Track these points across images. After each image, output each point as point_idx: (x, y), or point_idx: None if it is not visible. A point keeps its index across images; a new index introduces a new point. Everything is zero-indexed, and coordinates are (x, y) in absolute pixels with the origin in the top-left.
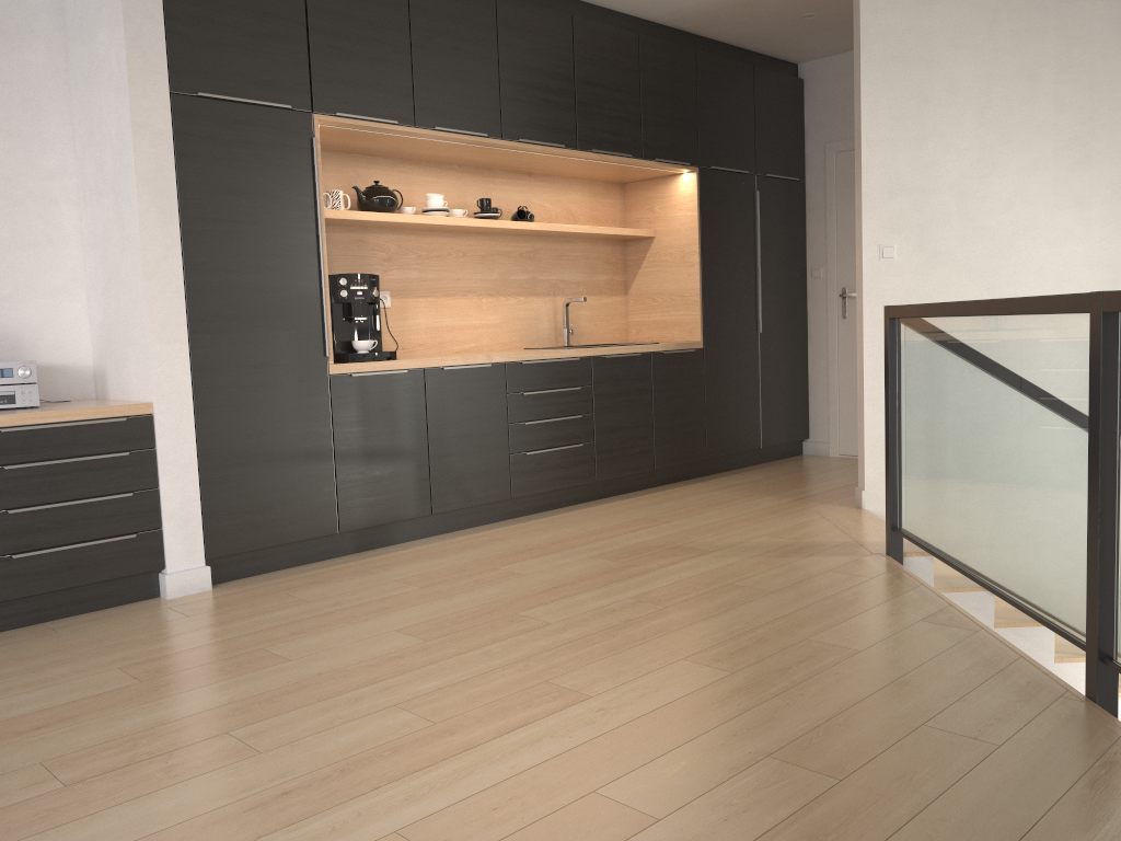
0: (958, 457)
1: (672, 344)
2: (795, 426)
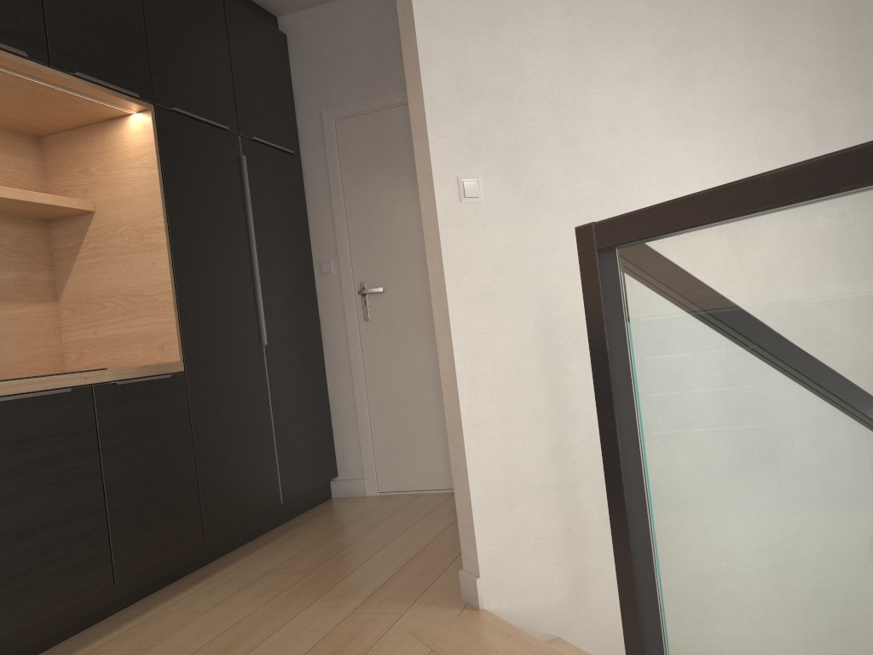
0: None
1: (132, 368)
2: (320, 464)
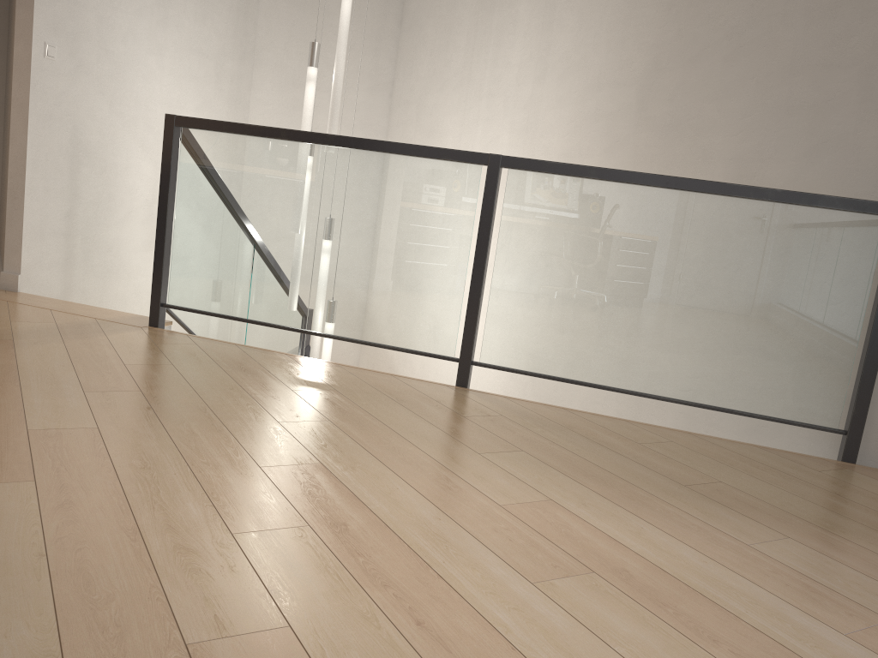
0: (291, 246)
1: None
2: None
